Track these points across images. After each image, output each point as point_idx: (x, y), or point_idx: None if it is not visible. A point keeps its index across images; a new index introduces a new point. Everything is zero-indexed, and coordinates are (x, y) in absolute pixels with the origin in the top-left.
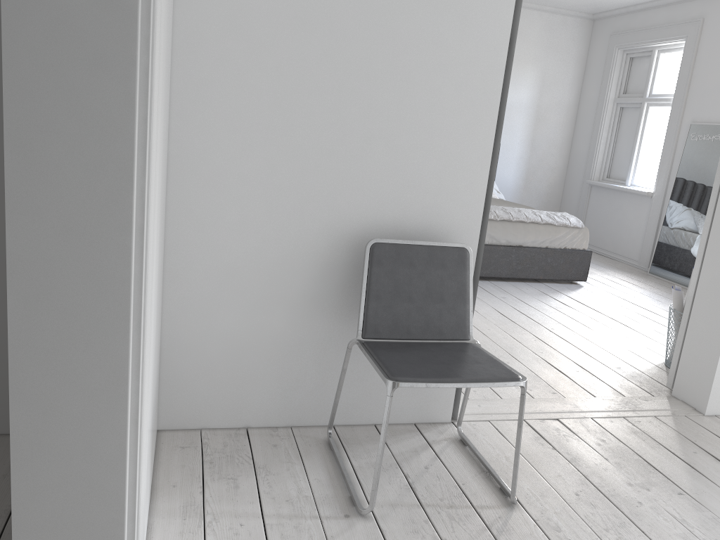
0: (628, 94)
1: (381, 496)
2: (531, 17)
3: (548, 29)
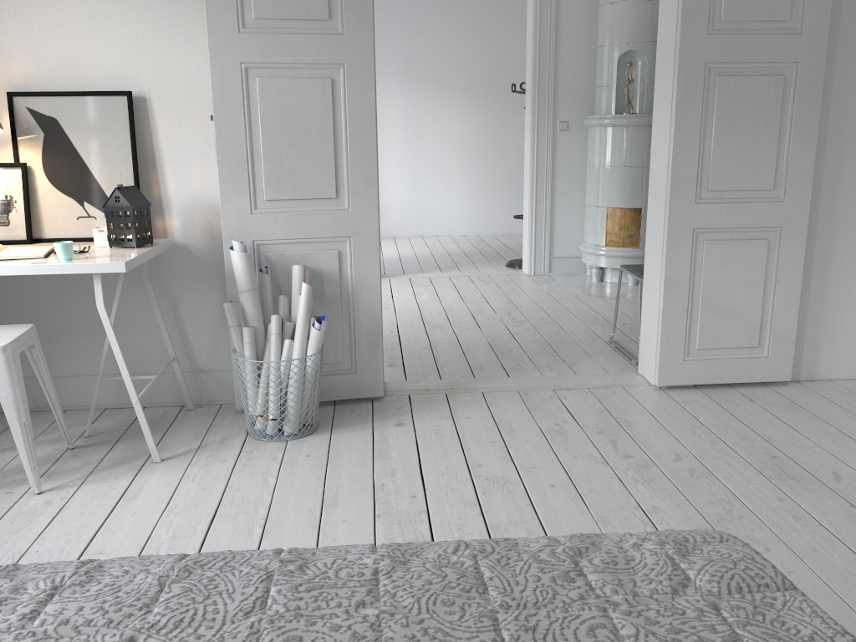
0: None
1: None
2: None
3: None
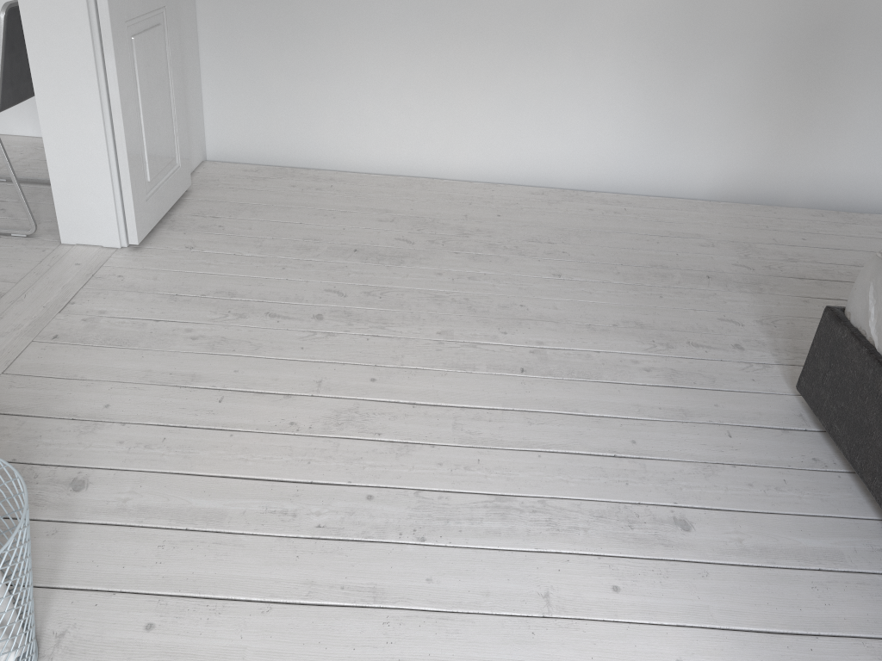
0: None
1: None
2: None
3: None
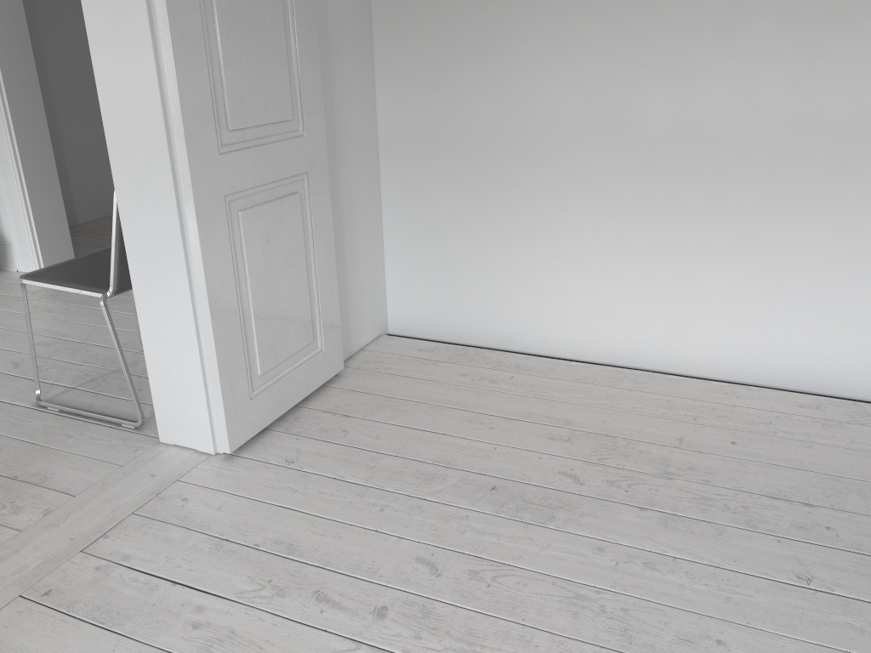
0: None
1: None
2: None
3: None
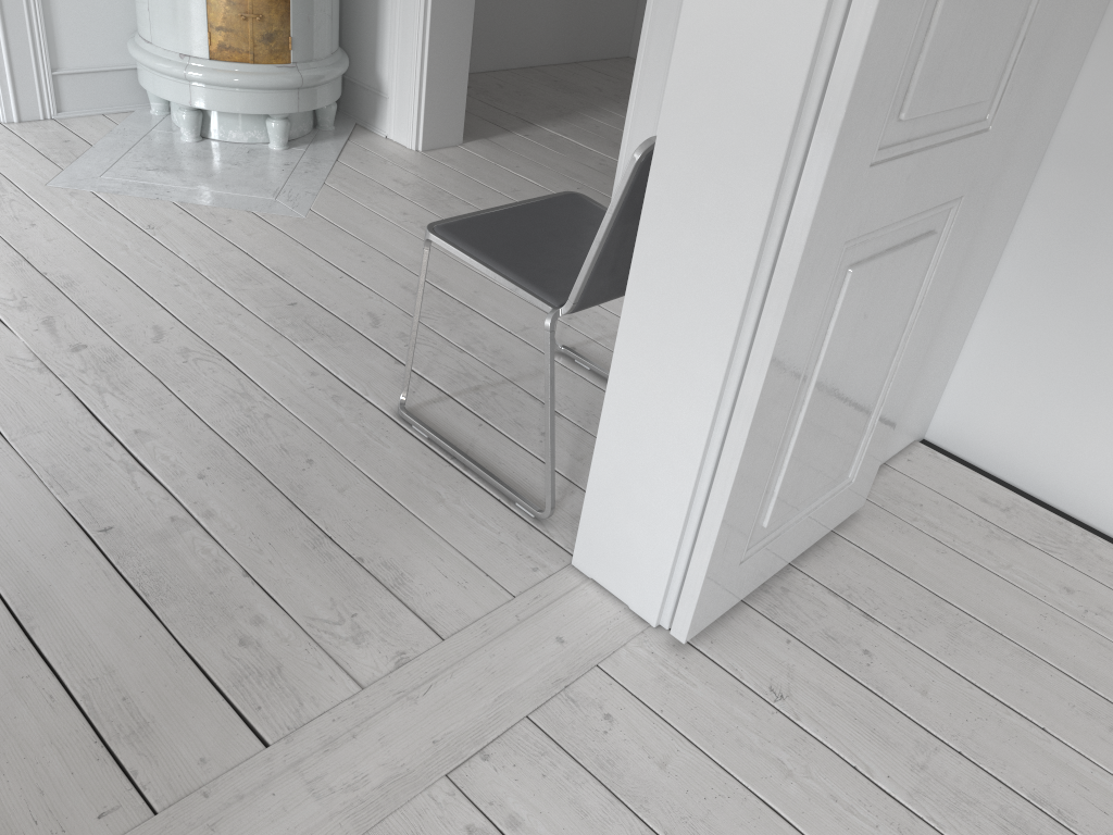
0: None
1: (560, 378)
2: None
3: None
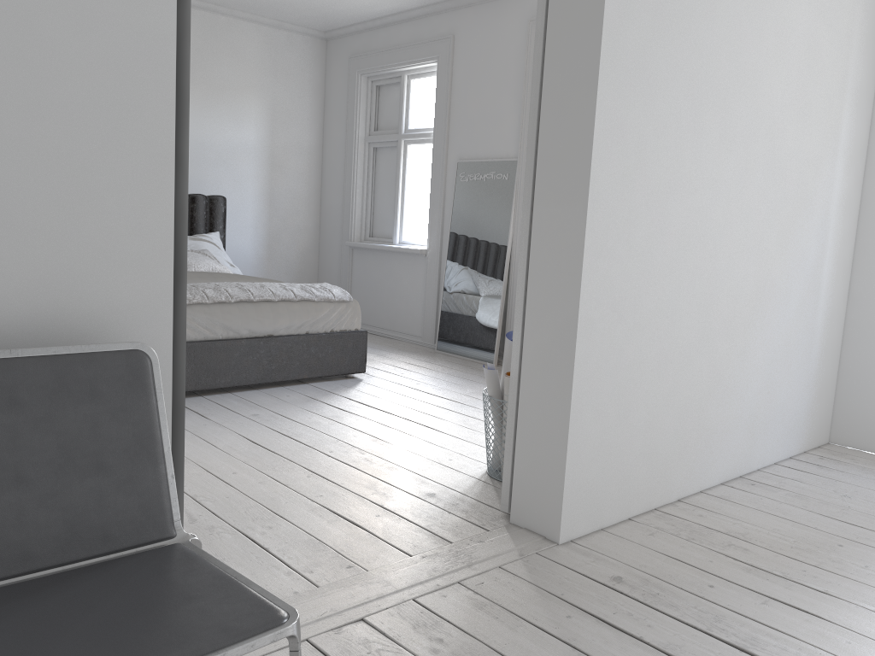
0: (381, 131)
1: None
2: (246, 30)
3: (271, 48)
